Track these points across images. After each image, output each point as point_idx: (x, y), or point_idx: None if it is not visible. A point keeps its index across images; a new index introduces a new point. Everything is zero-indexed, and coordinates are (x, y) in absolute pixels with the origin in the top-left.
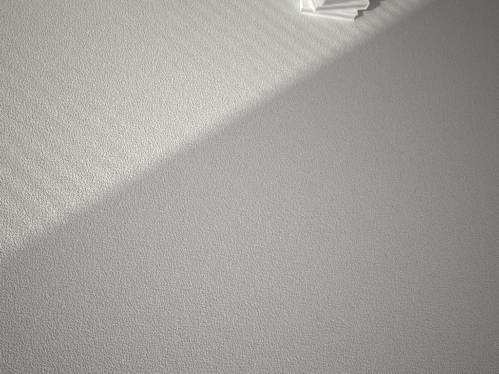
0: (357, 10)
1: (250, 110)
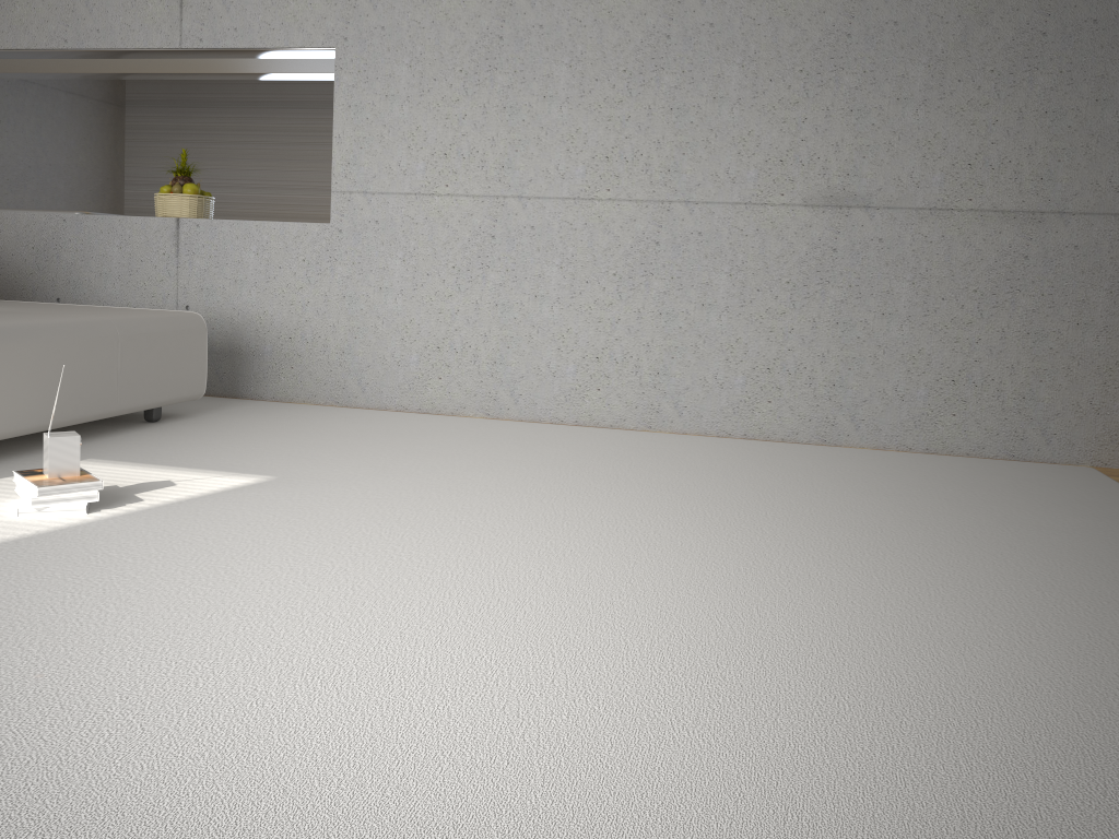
0: (88, 502)
1: None
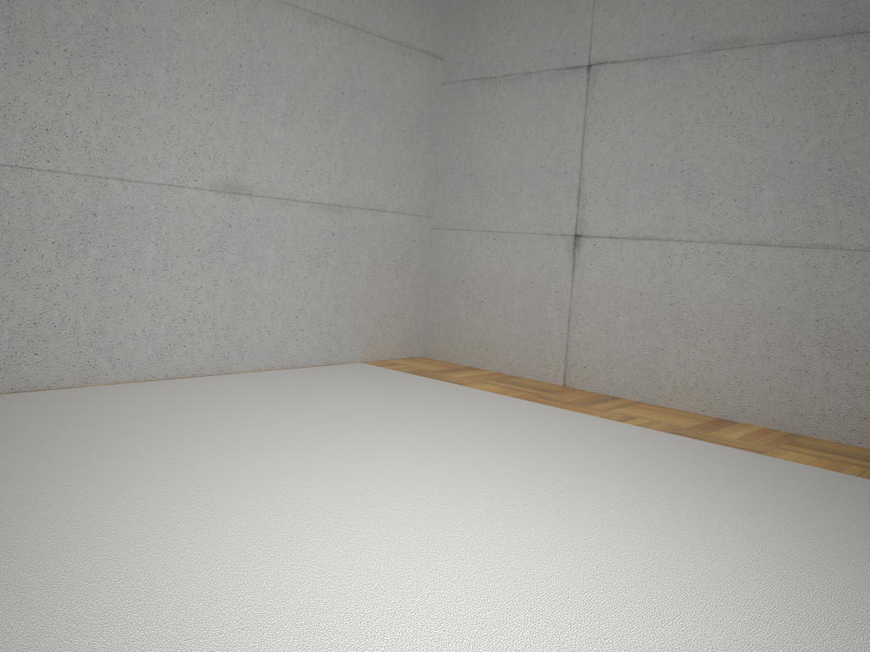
0: None
1: None
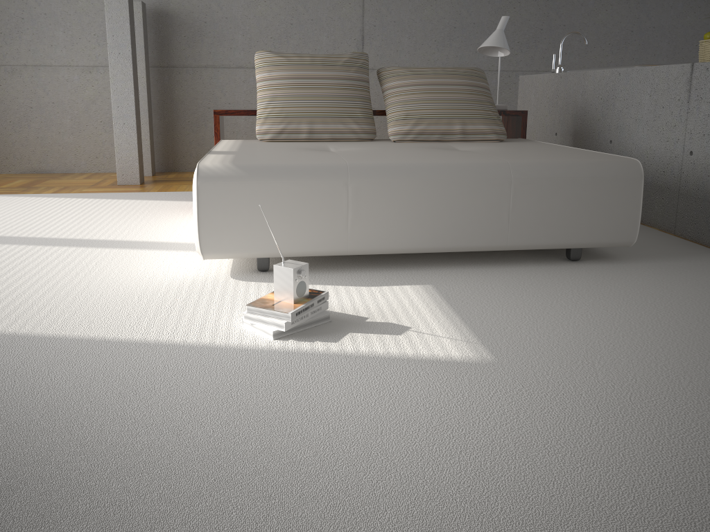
0: (277, 329)
1: (121, 340)
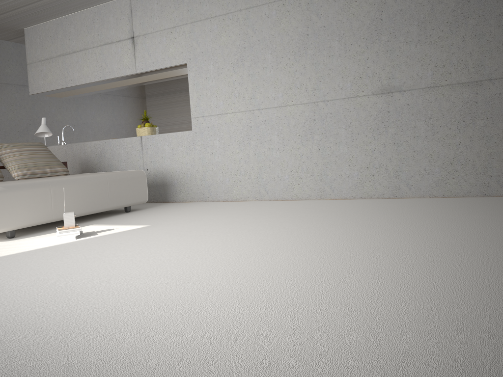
0: (76, 235)
1: (16, 253)
